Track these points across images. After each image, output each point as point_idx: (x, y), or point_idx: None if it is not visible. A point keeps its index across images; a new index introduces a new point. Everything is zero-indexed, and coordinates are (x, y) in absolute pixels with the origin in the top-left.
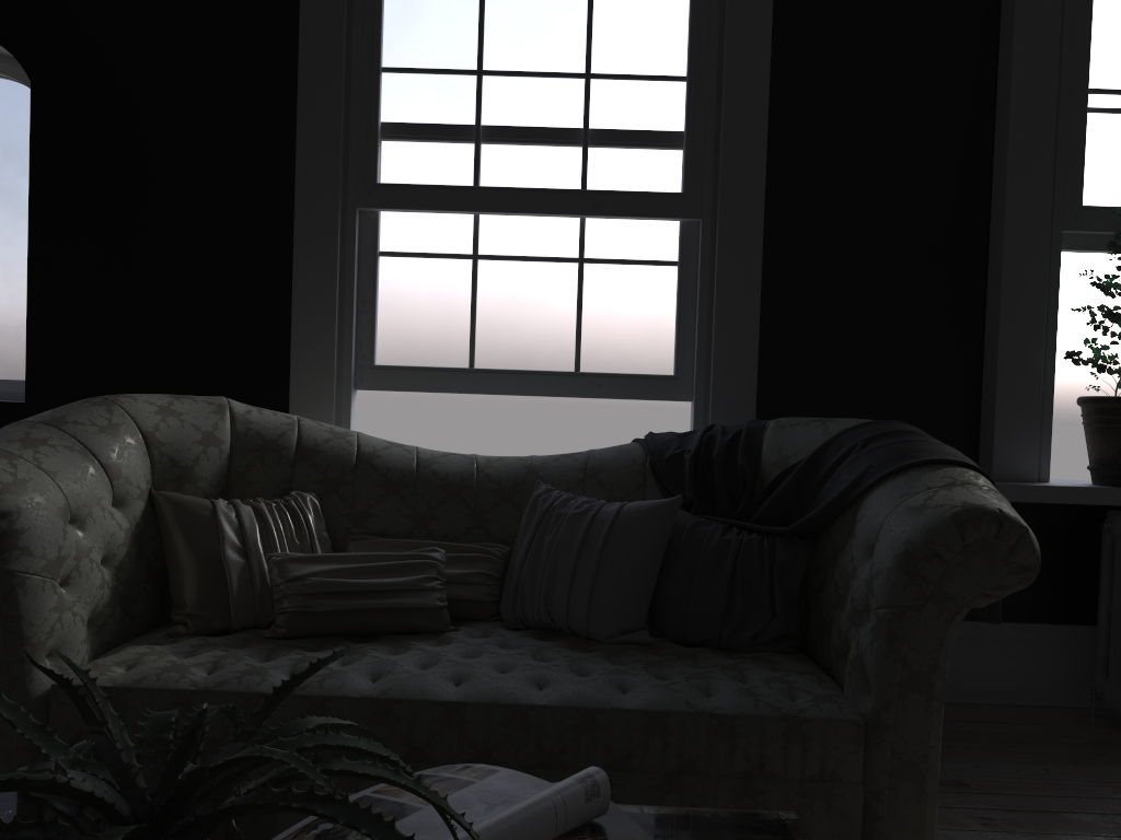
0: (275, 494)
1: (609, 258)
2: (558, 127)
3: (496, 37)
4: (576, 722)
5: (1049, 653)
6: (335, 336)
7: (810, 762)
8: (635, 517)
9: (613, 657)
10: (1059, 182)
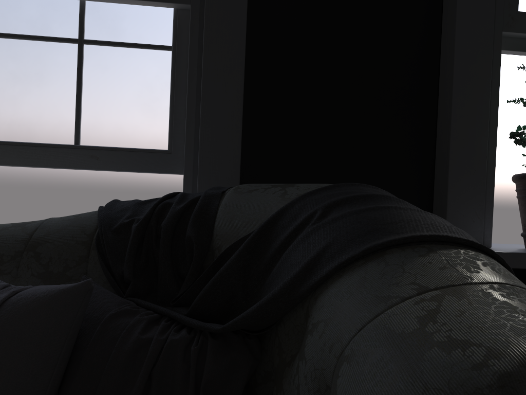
0: None
1: (108, 41)
2: None
3: None
4: None
5: None
6: None
7: None
8: (20, 312)
9: None
10: None
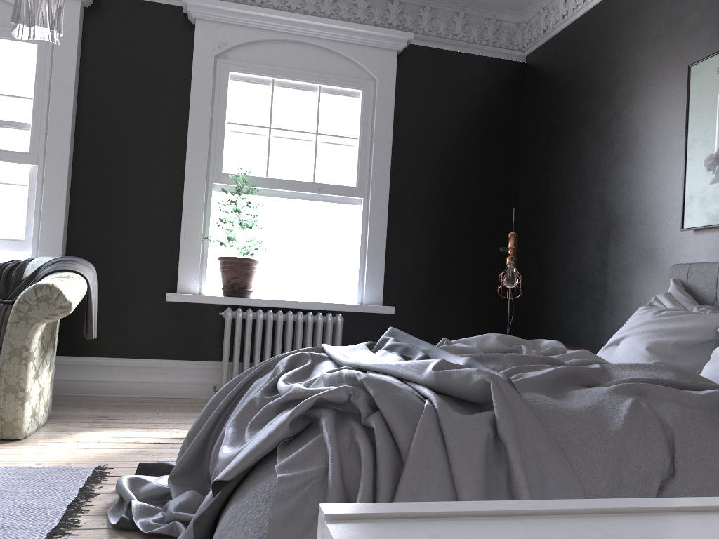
0: None
1: None
2: None
3: None
4: None
5: (209, 374)
6: None
7: None
8: None
9: None
10: (212, 161)
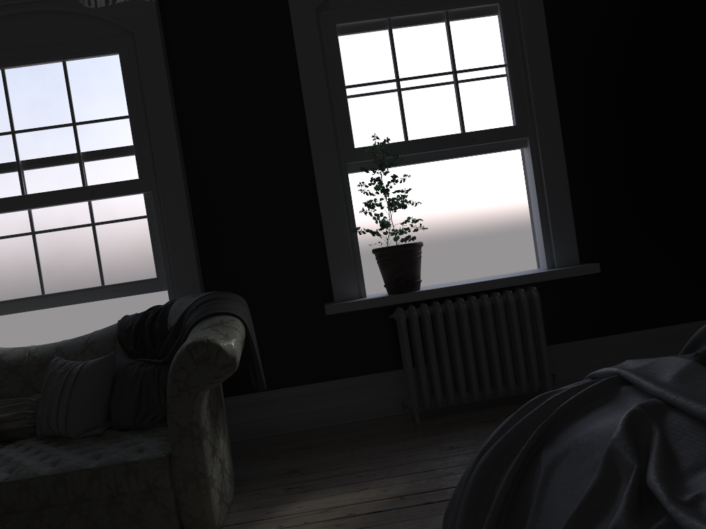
0: None
1: (109, 220)
2: (63, 154)
3: (19, 111)
4: (19, 487)
5: (390, 387)
6: None
7: (140, 483)
8: (89, 368)
9: (71, 446)
10: (339, 138)
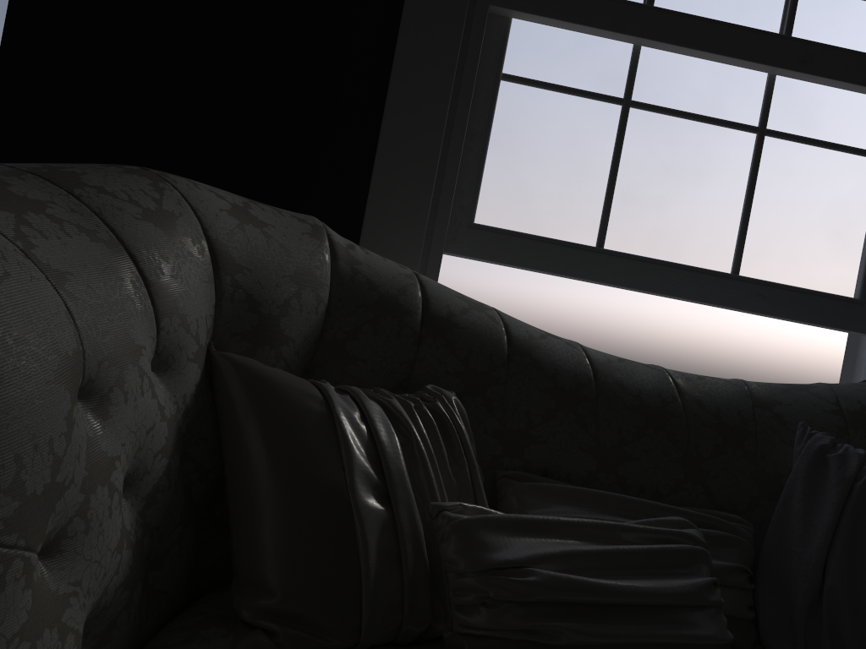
0: (387, 385)
1: (796, 134)
2: None
3: None
4: None
5: None
6: (435, 172)
7: None
8: None
9: None
10: None
